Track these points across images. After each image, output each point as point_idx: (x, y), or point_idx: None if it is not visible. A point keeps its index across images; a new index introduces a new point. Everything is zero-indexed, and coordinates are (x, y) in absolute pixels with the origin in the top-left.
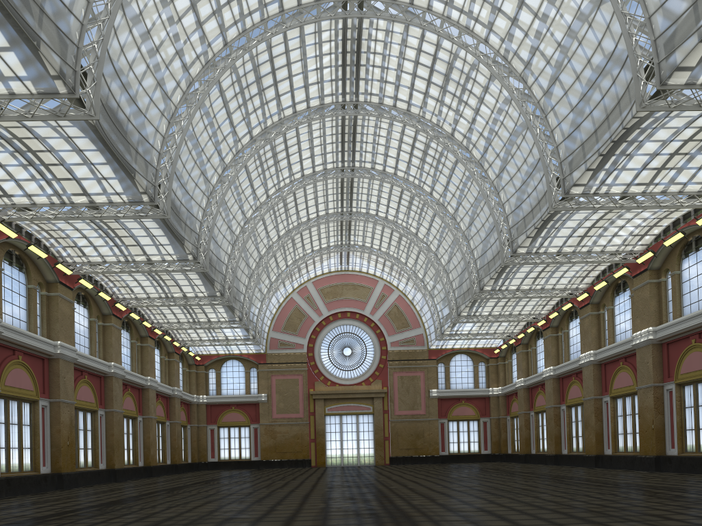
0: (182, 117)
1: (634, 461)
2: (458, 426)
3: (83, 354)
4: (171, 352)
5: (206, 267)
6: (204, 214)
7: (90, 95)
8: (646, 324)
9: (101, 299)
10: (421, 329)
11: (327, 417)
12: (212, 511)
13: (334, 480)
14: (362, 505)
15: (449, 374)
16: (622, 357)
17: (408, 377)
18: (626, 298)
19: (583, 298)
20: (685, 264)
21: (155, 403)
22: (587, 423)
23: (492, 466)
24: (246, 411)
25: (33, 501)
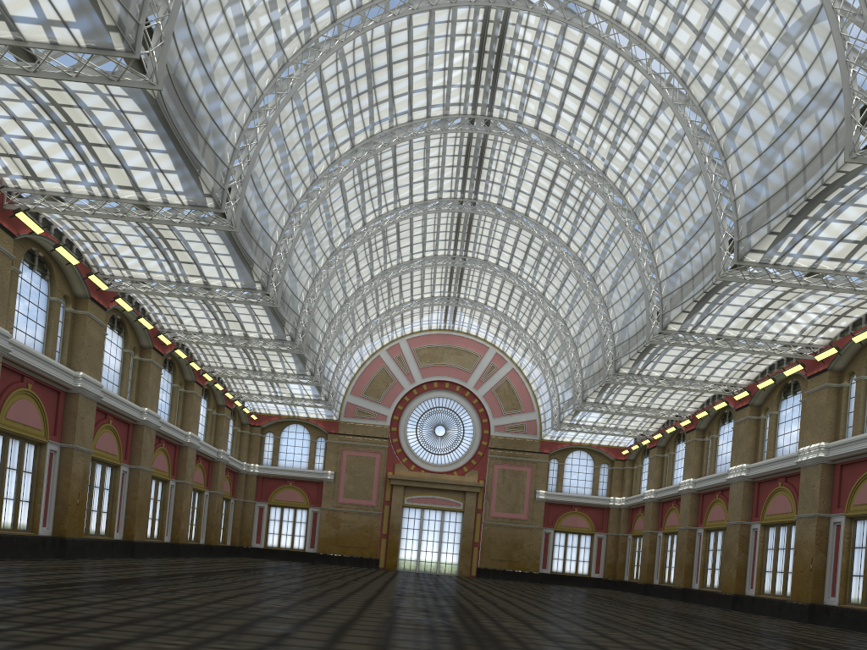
0: (269, 107)
1: (782, 607)
2: (566, 539)
3: (111, 393)
4: (221, 405)
5: (277, 301)
6: (282, 235)
7: (154, 58)
8: (818, 438)
9: (141, 327)
10: (534, 413)
11: (405, 509)
12: (246, 605)
13: (405, 587)
14: (439, 620)
15: (563, 473)
16: (782, 477)
17: (512, 471)
18: (795, 404)
19: (742, 397)
20: None
21: (193, 466)
22: (728, 554)
23: (603, 593)
24: (306, 490)
25: (23, 568)
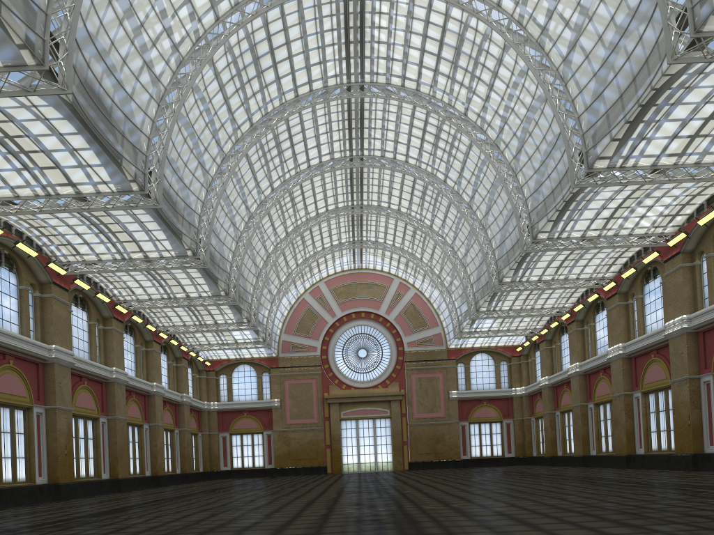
0: (173, 100)
1: (669, 460)
2: (480, 428)
3: (82, 359)
4: (178, 357)
5: (207, 263)
6: (203, 207)
7: (63, 68)
8: (680, 312)
9: (101, 301)
10: (439, 328)
11: (342, 422)
12: (200, 520)
13: (346, 486)
14: (367, 511)
15: (469, 374)
16: (654, 349)
17: (427, 378)
18: (656, 286)
19: (610, 287)
20: None
21: (162, 410)
22: (617, 421)
23: (516, 469)
24: (259, 418)
25: (20, 513)
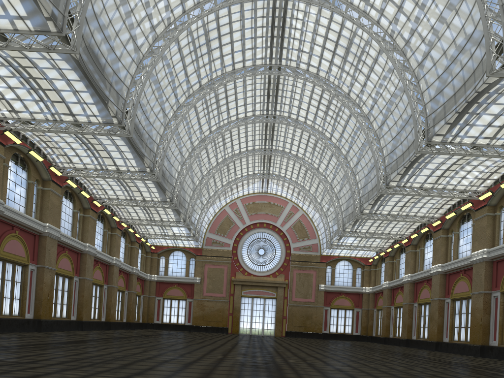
0: (148, 64)
1: (464, 348)
2: (337, 313)
3: (66, 235)
4: (133, 241)
5: (159, 178)
6: (161, 139)
7: (74, 36)
8: (482, 246)
9: (83, 197)
10: (316, 239)
11: (242, 298)
12: (135, 353)
13: (239, 342)
14: (250, 359)
15: (334, 274)
16: (462, 270)
17: (304, 274)
18: (469, 227)
19: (437, 224)
20: None
21: (117, 277)
22: (432, 317)
23: (359, 343)
24: (184, 289)
25: (12, 336)
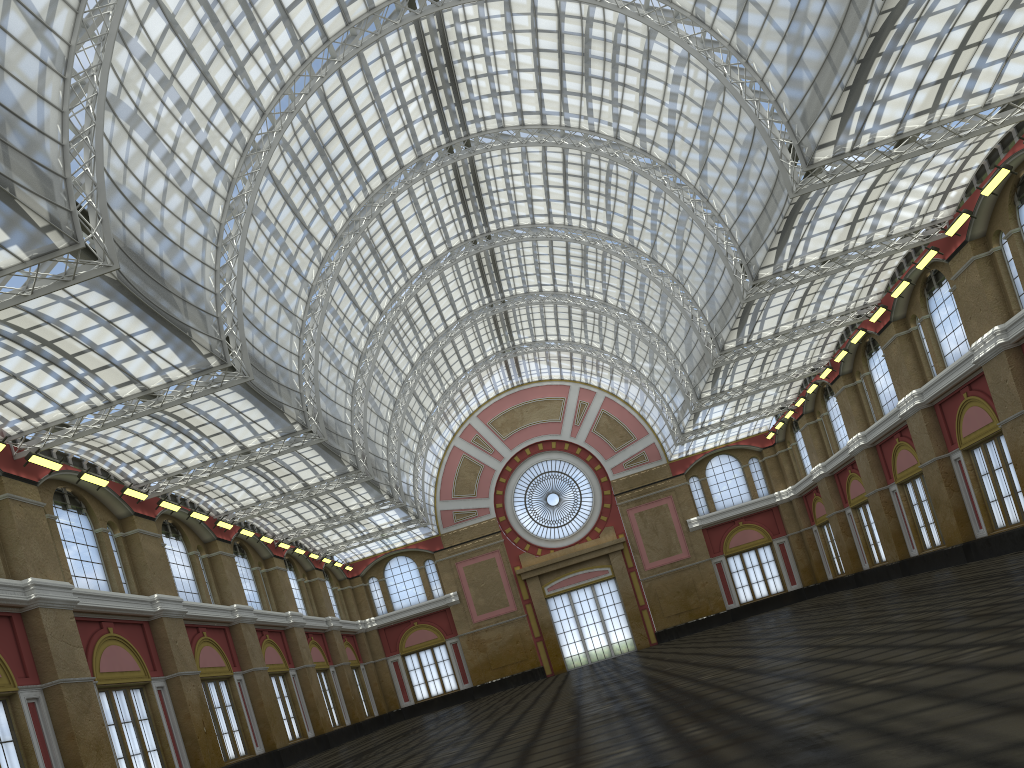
0: (233, 235)
1: None
2: (743, 561)
3: (193, 603)
4: (310, 570)
5: (323, 434)
6: (300, 362)
7: (100, 239)
8: (988, 324)
9: (197, 522)
10: (650, 436)
11: (550, 600)
12: (417, 766)
13: (582, 683)
14: (629, 702)
15: (709, 489)
16: (964, 386)
17: (651, 510)
18: (945, 296)
19: (879, 316)
20: (1023, 214)
21: (307, 646)
22: (937, 500)
23: (809, 603)
24: (435, 624)
25: None
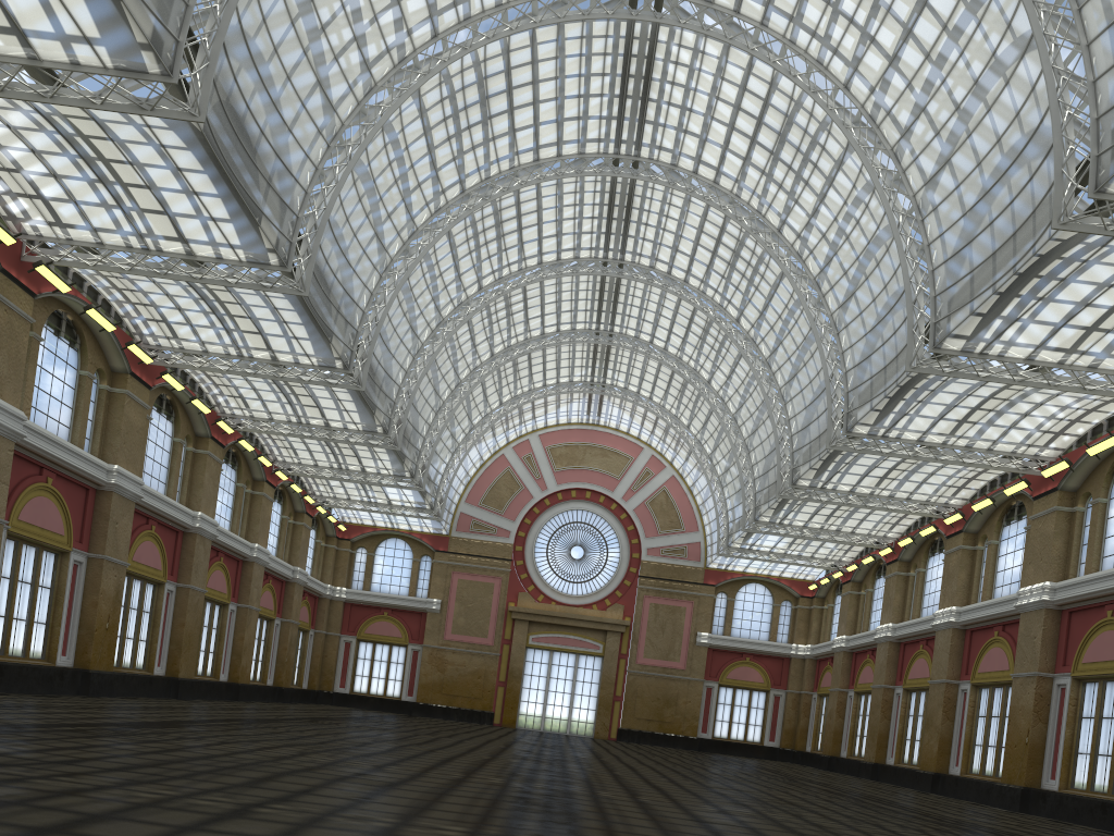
0: (352, 141)
1: (991, 791)
2: (733, 696)
3: (154, 492)
4: (299, 511)
5: (362, 383)
6: (371, 300)
7: (198, 83)
8: (1042, 577)
9: (196, 411)
10: (698, 534)
11: (529, 651)
12: (283, 757)
13: (510, 747)
14: (519, 785)
15: (732, 612)
16: (999, 624)
17: (667, 607)
18: (1019, 531)
19: (954, 521)
20: None
21: (260, 587)
22: (930, 721)
23: (773, 766)
24: (405, 623)
25: (27, 704)
